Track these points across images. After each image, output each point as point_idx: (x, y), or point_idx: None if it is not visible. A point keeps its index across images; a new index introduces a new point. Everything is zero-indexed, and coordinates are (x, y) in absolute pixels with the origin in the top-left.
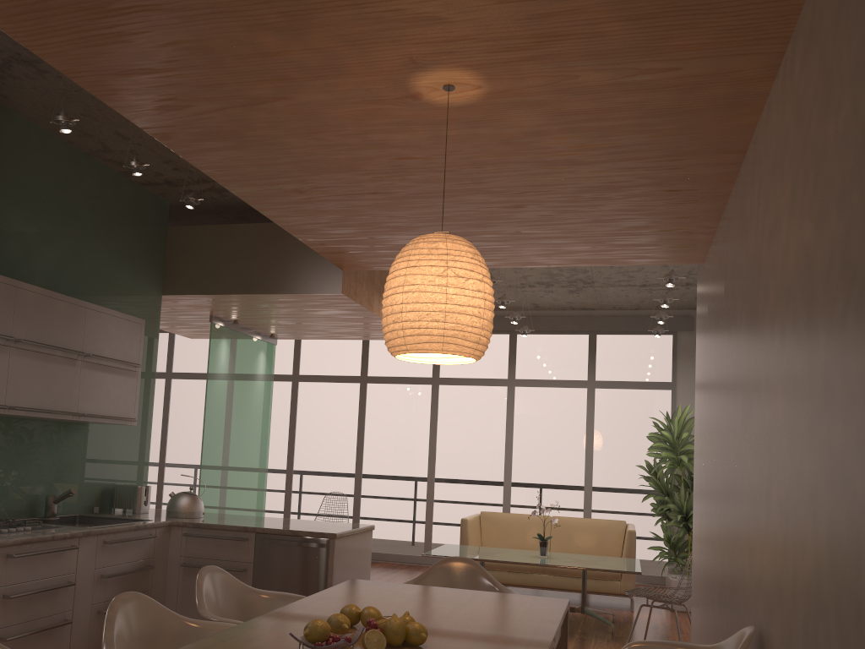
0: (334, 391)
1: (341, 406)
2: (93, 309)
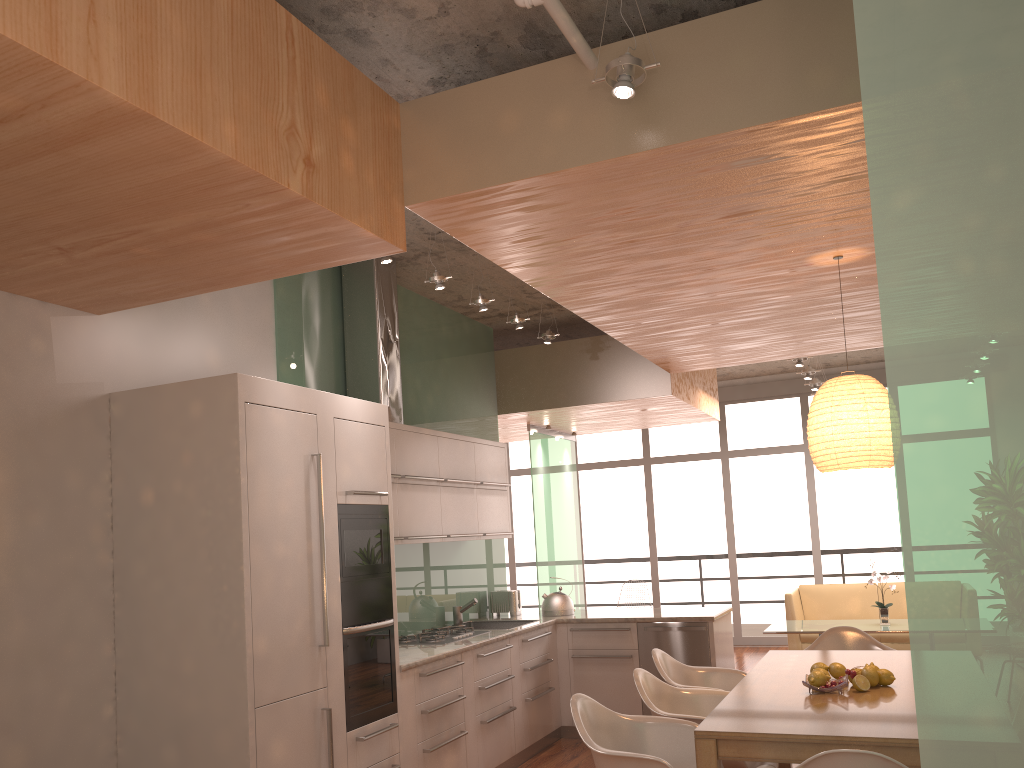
0: (617, 476)
1: (626, 491)
2: (477, 442)
